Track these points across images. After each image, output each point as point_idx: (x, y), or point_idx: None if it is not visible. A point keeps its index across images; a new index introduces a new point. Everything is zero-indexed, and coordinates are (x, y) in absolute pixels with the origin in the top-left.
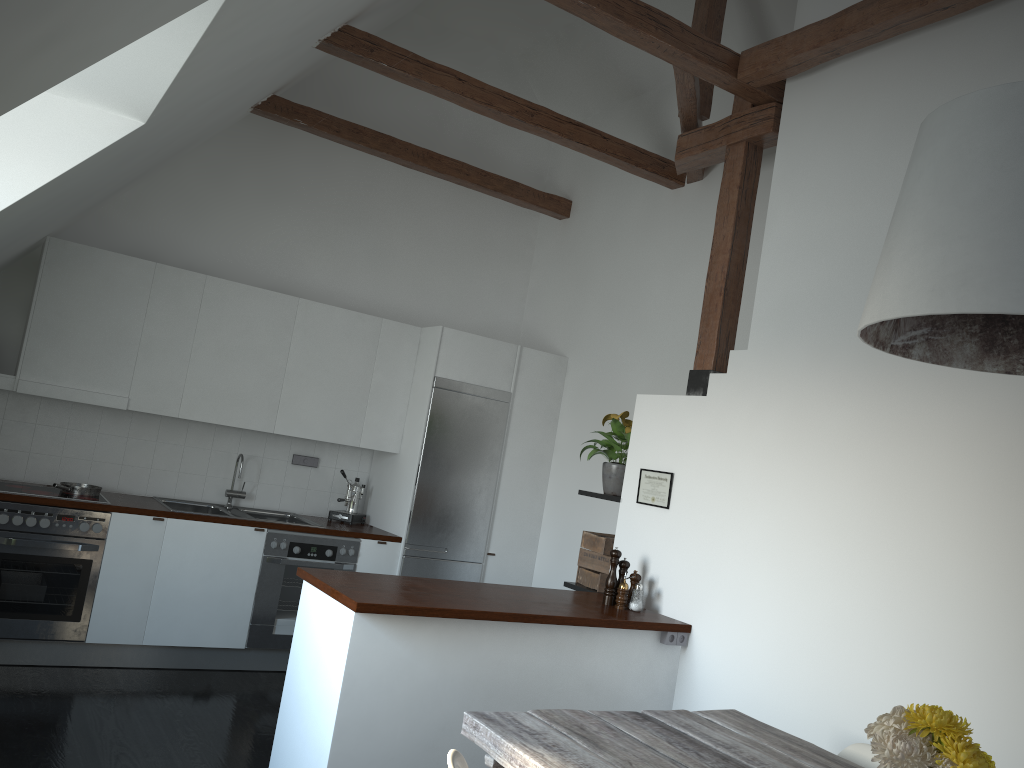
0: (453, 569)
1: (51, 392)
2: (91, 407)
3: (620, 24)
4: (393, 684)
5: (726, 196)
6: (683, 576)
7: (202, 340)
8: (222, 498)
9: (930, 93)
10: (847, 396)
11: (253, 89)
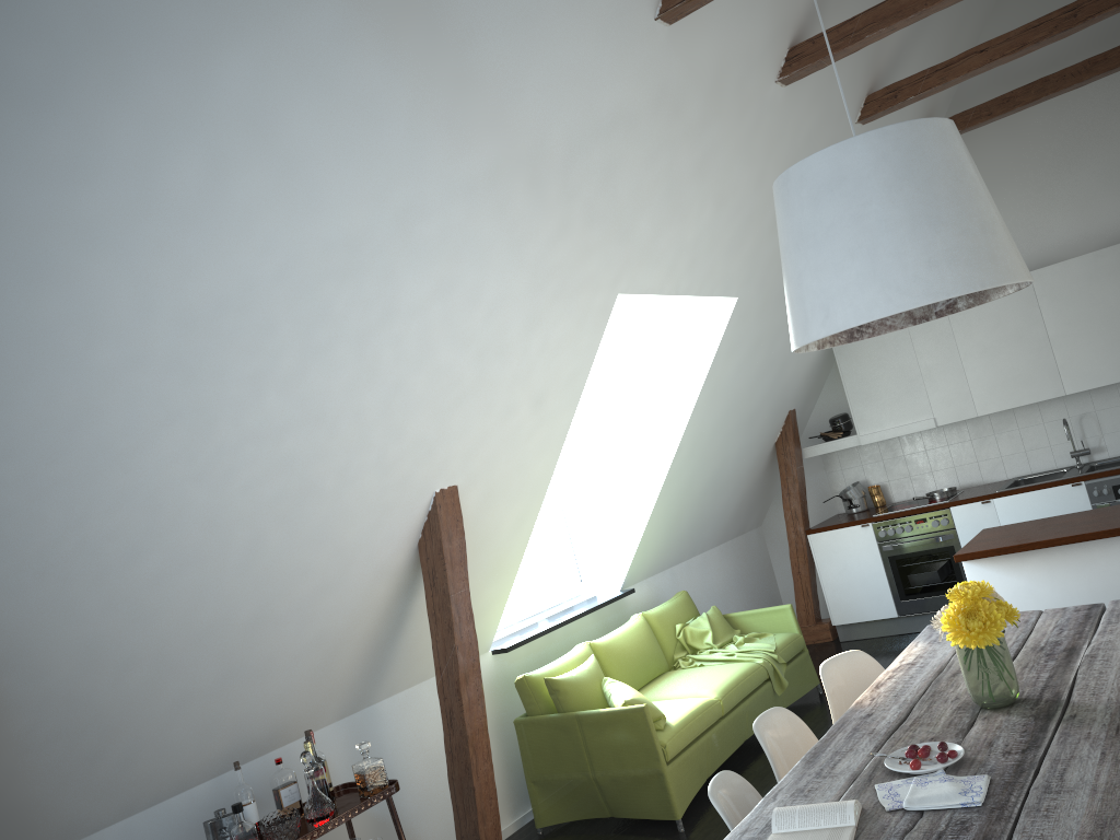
0: None
1: (881, 436)
2: (933, 428)
3: None
4: (1021, 608)
5: None
6: None
7: (965, 350)
8: (1074, 459)
9: None
10: None
11: None
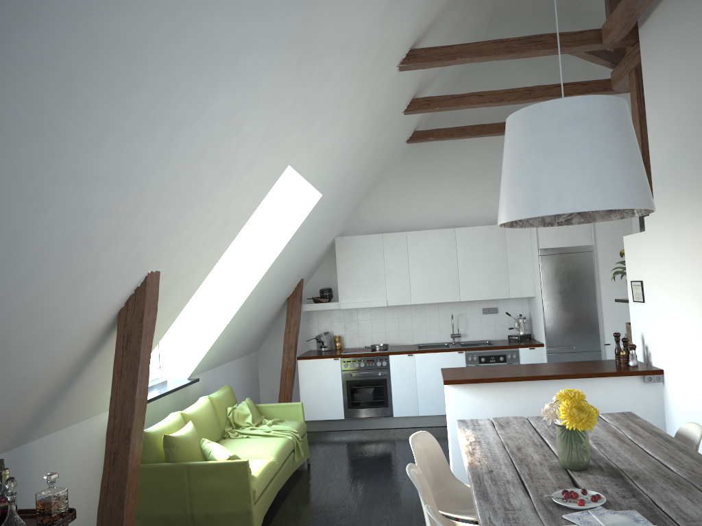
0: (582, 357)
1: (353, 305)
2: (378, 307)
3: (513, 54)
4: (475, 416)
5: (633, 105)
6: (655, 341)
7: (412, 264)
8: (450, 339)
9: (686, 21)
10: (690, 218)
11: (387, 143)
